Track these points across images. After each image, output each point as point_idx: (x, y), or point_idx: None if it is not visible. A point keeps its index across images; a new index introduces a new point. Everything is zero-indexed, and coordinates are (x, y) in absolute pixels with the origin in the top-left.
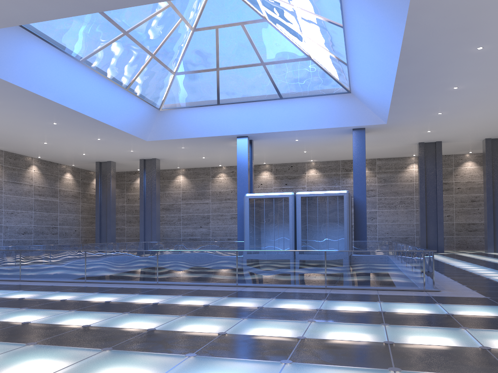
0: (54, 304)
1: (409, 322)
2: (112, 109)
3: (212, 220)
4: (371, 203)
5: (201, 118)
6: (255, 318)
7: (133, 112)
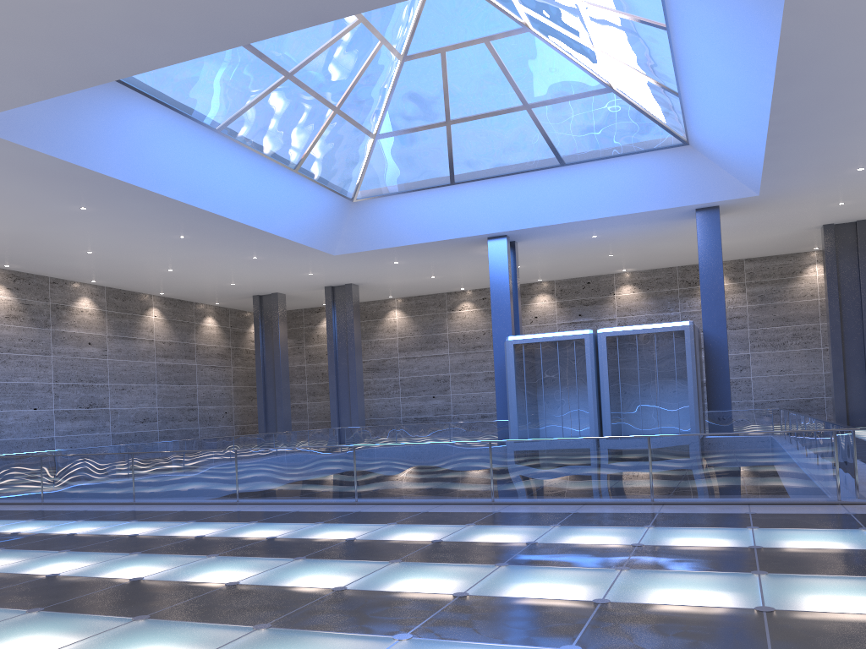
0: (184, 544)
1: (806, 568)
2: (273, 205)
3: (453, 385)
4: (739, 340)
5: (424, 210)
6: (520, 565)
7: (309, 208)
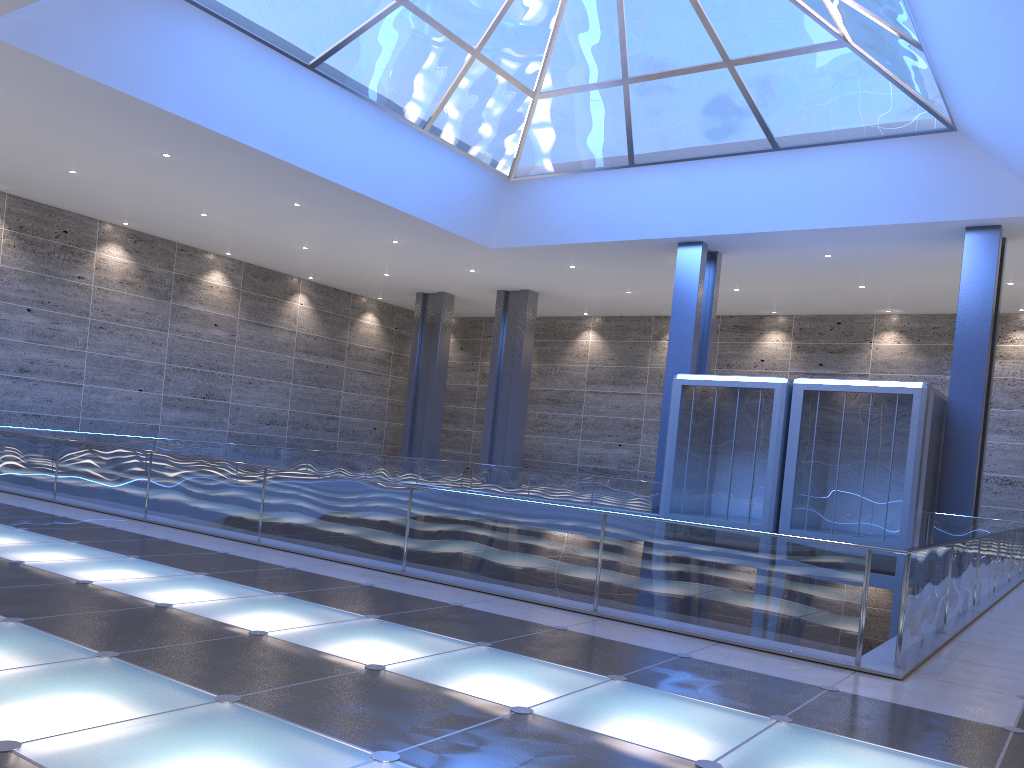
0: None
1: (481, 767)
2: (397, 173)
3: (645, 434)
4: None
5: (596, 199)
6: (125, 661)
7: (448, 183)
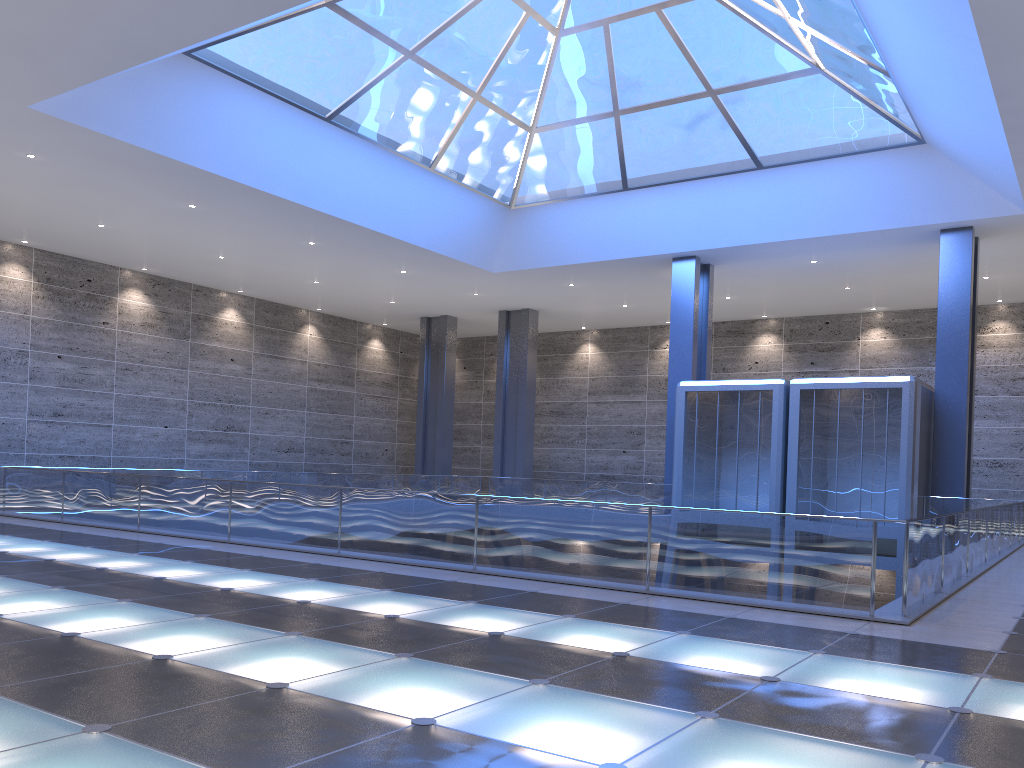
0: (65, 574)
1: (609, 685)
2: (407, 210)
3: (648, 439)
4: (1022, 409)
5: (593, 221)
6: (310, 637)
7: (454, 215)
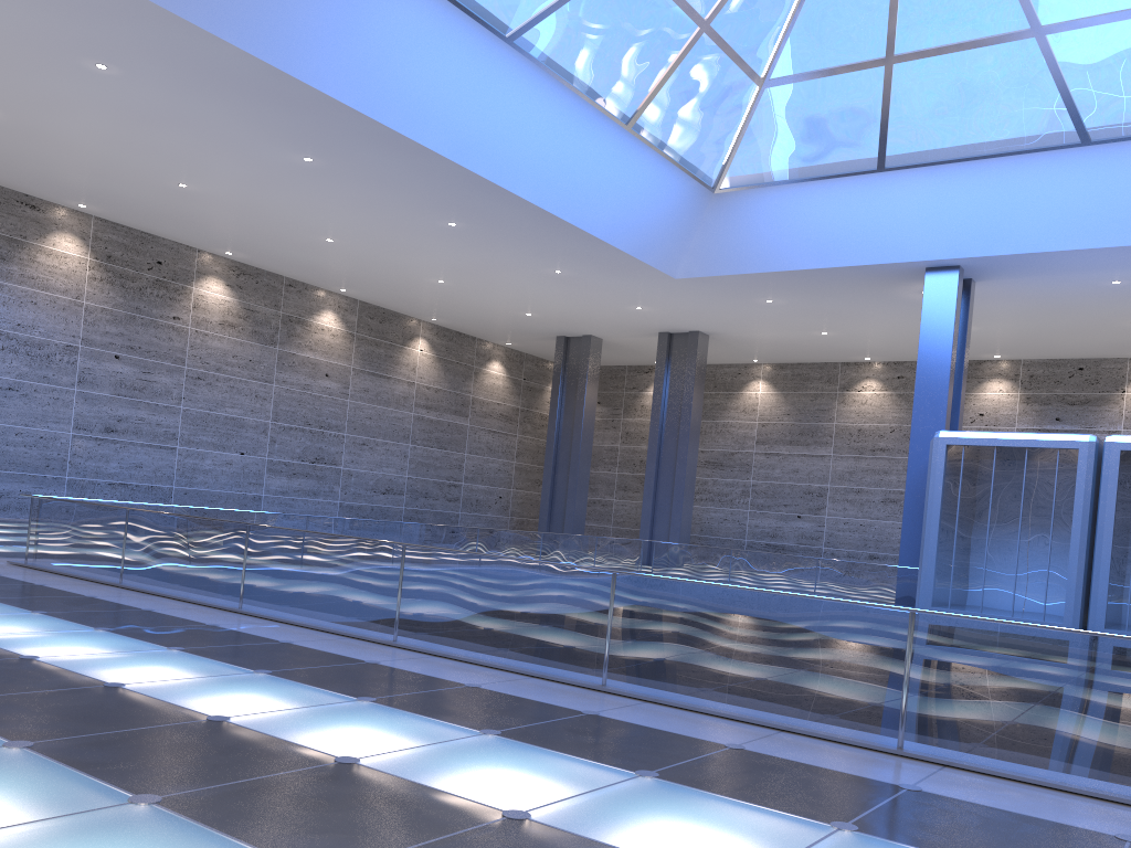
0: (151, 739)
1: None
2: (587, 182)
3: (832, 503)
4: None
5: (826, 214)
6: None
7: (643, 195)
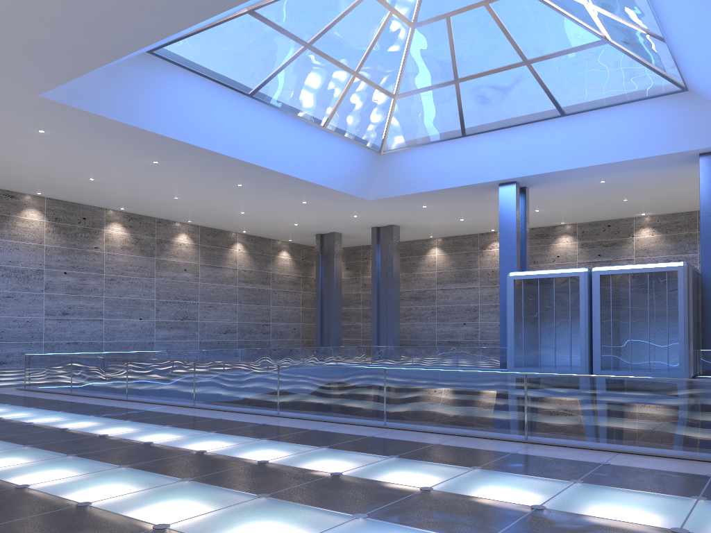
0: (76, 442)
1: None
2: (307, 158)
3: (481, 314)
4: None
5: (441, 160)
6: (277, 499)
7: (340, 160)
